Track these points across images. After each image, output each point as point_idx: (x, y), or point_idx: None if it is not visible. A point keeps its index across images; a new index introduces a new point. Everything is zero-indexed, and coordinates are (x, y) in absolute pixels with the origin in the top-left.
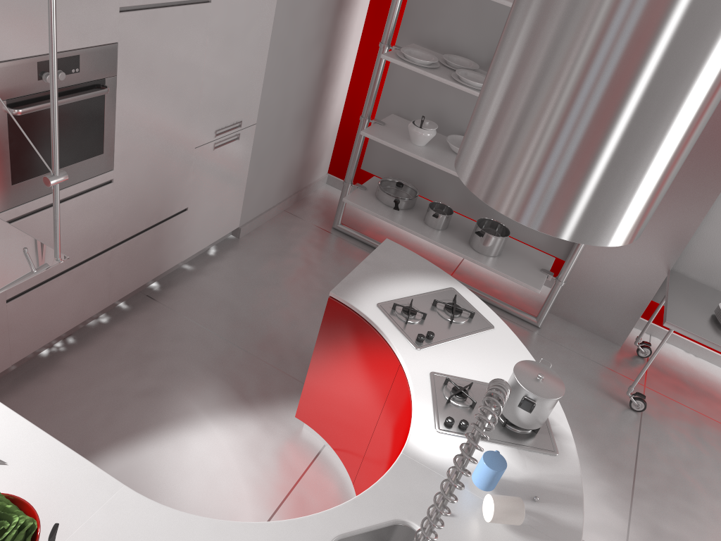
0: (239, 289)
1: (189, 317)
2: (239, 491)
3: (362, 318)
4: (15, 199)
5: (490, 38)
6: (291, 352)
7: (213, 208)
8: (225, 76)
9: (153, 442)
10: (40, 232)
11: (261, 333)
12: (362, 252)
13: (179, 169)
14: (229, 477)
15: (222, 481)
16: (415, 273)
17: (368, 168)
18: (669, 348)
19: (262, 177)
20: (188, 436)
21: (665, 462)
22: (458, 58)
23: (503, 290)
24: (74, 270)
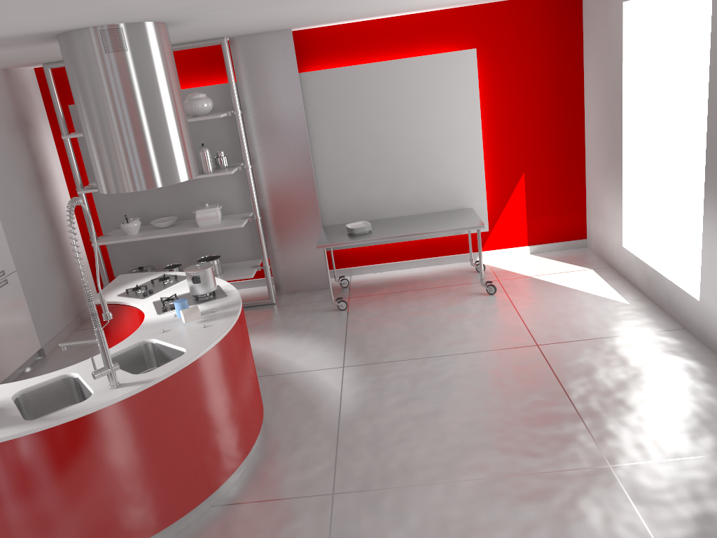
0: None
1: None
2: None
3: (111, 305)
4: None
5: None
6: None
7: (12, 335)
8: None
9: None
10: None
11: None
12: None
13: None
14: None
15: None
16: (140, 278)
17: (119, 273)
18: (364, 275)
19: (42, 308)
20: None
21: (364, 321)
22: None
23: (247, 298)
24: None
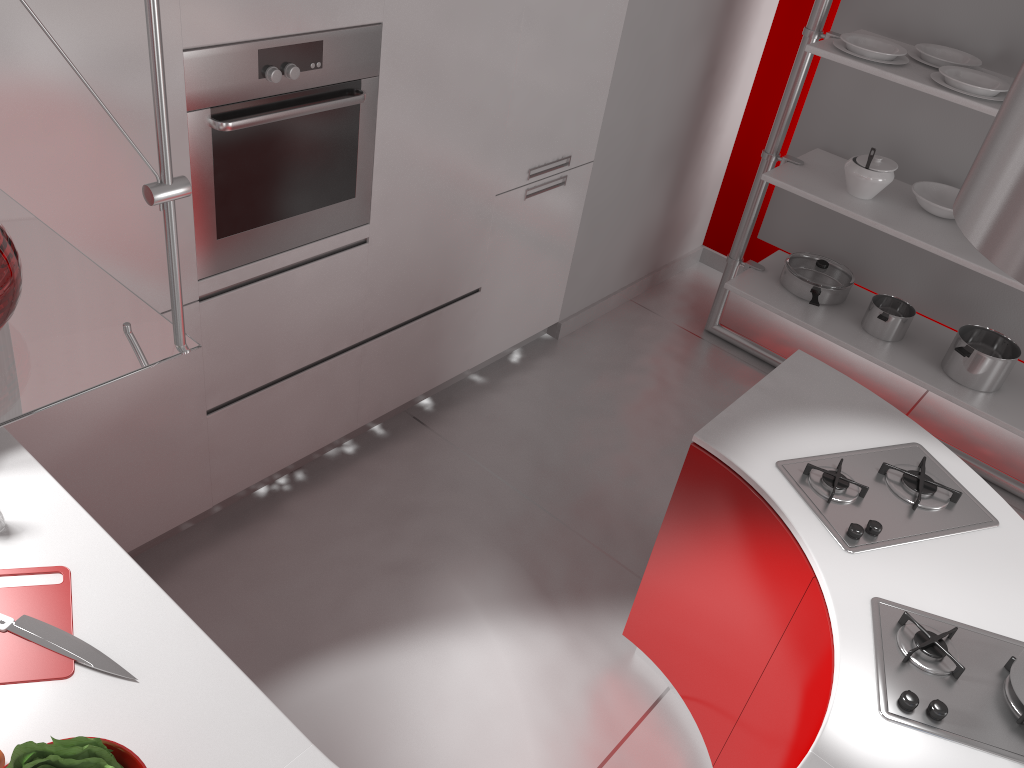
0: (551, 417)
1: (471, 455)
2: (522, 747)
3: (747, 486)
4: (221, 260)
5: (1005, 13)
6: (624, 525)
7: (520, 291)
8: (548, 83)
9: (399, 647)
10: (257, 313)
11: (579, 490)
12: (751, 371)
13: (469, 227)
14: (509, 721)
15: (498, 726)
16: (847, 413)
17: (770, 236)
18: None
19: (599, 247)
20: (451, 644)
21: None
22: (942, 49)
23: (998, 451)
24: (306, 373)
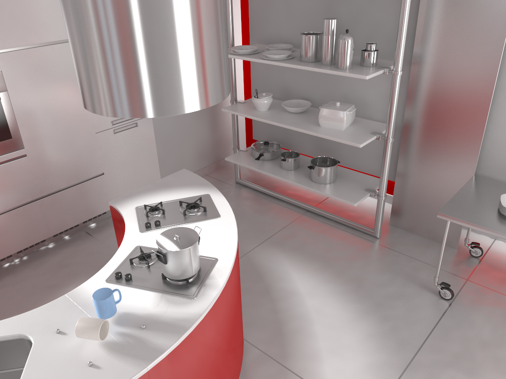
0: None
1: (103, 242)
2: None
3: (122, 217)
4: None
5: (300, 25)
6: None
7: (130, 173)
8: None
9: None
10: None
11: None
12: (250, 195)
13: (85, 147)
14: None
15: None
16: (186, 187)
17: (257, 137)
18: None
19: (173, 152)
20: None
21: (458, 342)
22: (280, 45)
23: (358, 213)
24: (11, 212)
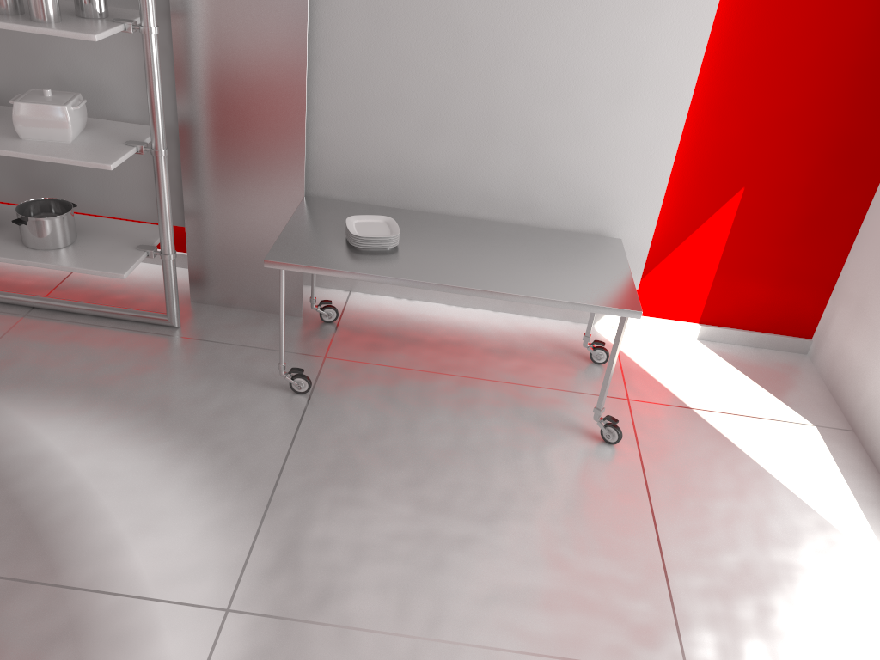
0: None
1: None
2: None
3: None
4: None
5: None
6: None
7: None
8: None
9: None
10: None
11: None
12: None
13: None
14: None
15: None
16: None
17: None
18: (375, 300)
19: None
20: None
21: (331, 446)
22: None
23: (133, 293)
24: None
